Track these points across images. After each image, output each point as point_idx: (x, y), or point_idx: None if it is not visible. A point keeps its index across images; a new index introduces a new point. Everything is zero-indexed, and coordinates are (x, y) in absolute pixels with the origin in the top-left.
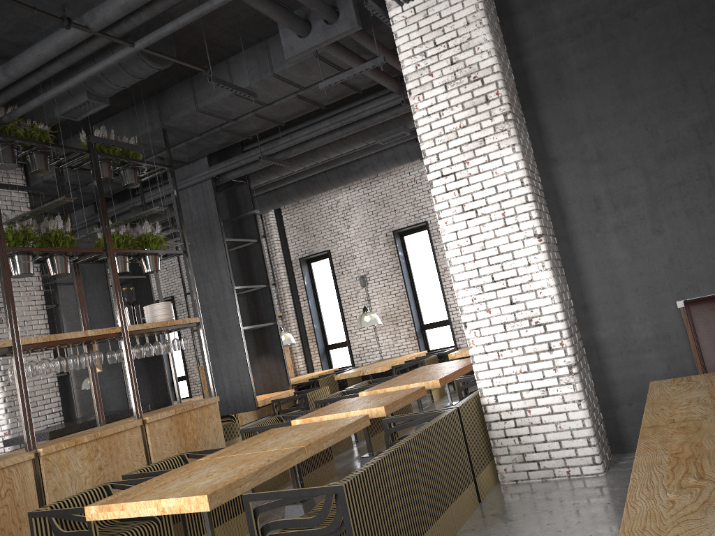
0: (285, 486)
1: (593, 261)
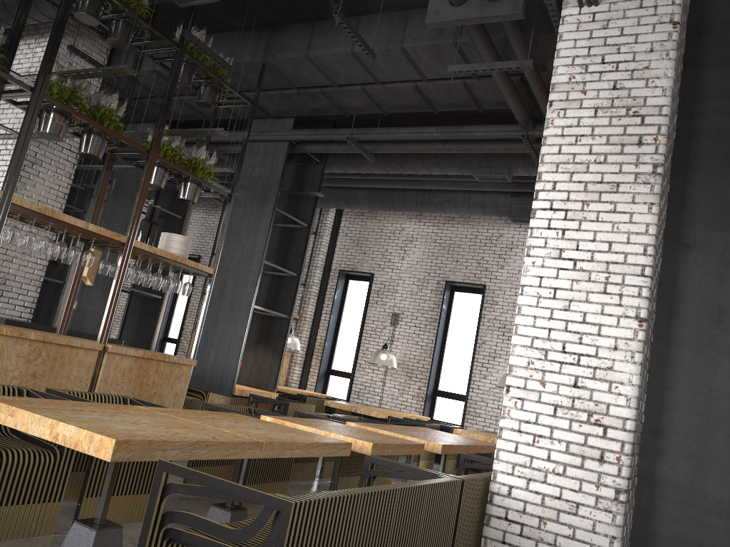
0: None
1: (689, 380)
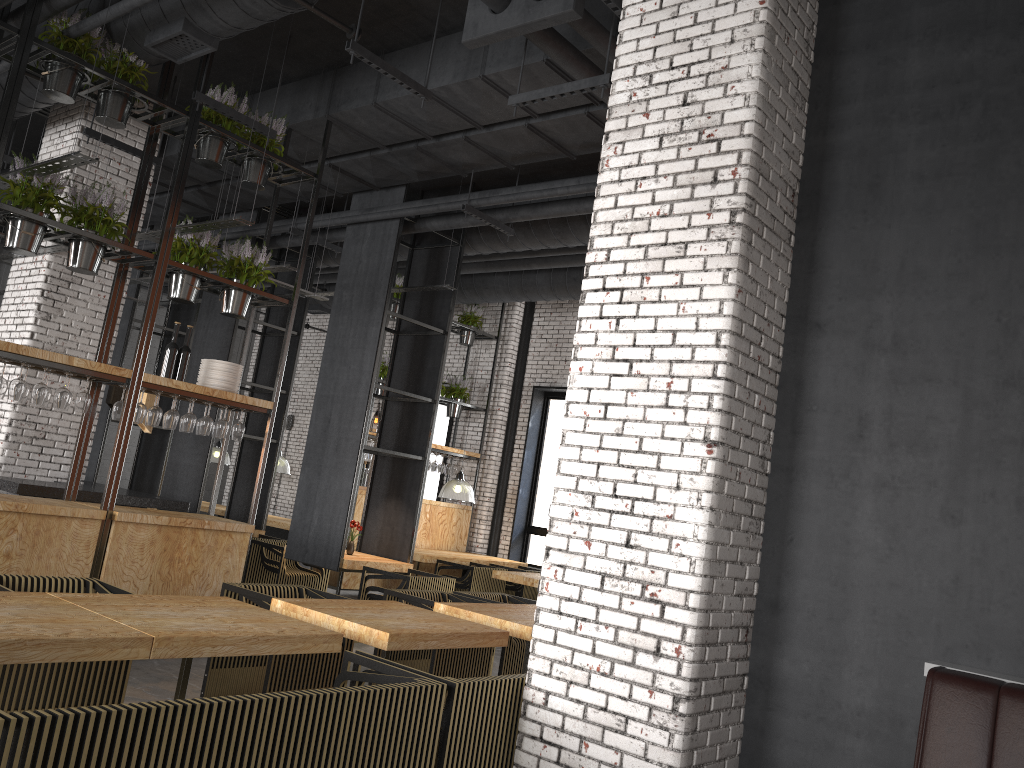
0: None
1: (819, 529)
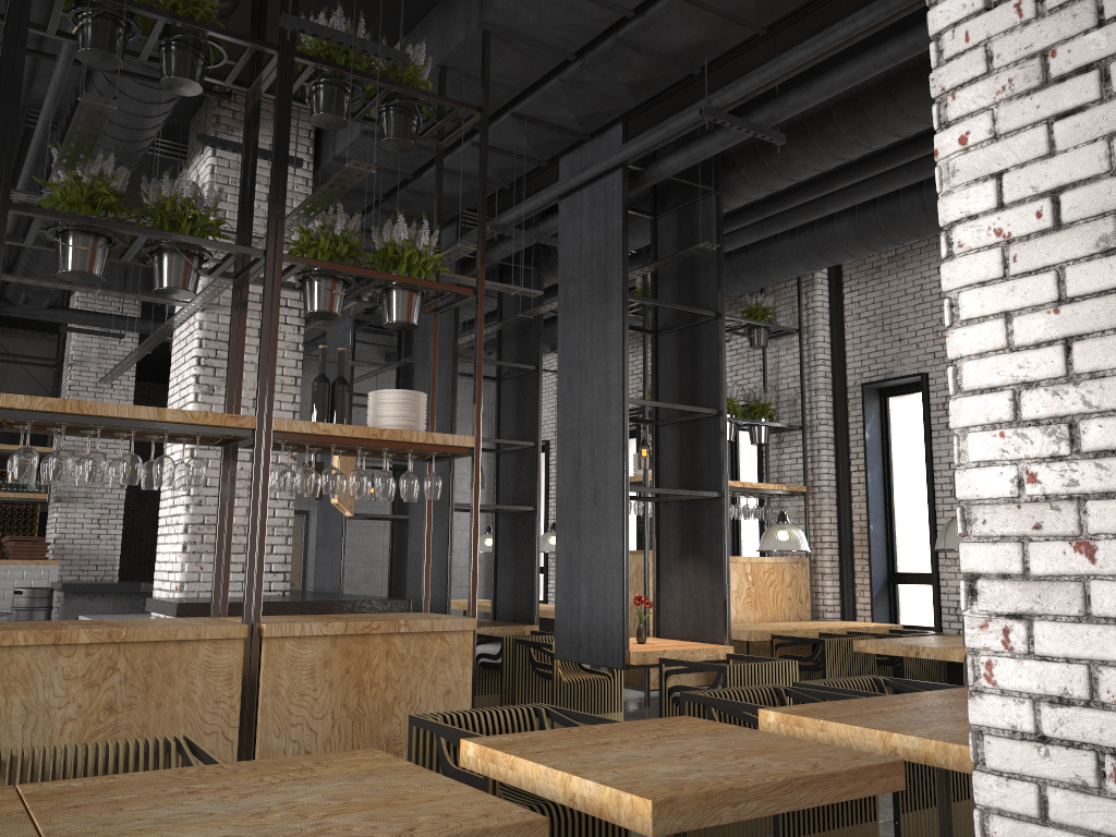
0: None
1: None
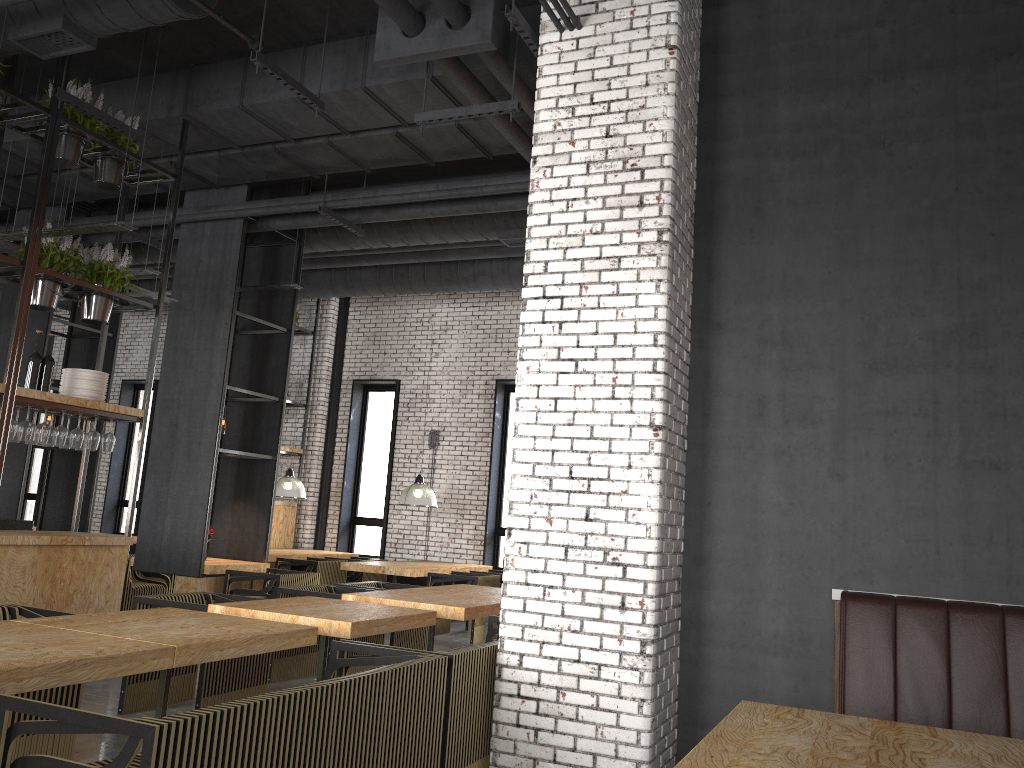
0: (178, 705)
1: (732, 492)
